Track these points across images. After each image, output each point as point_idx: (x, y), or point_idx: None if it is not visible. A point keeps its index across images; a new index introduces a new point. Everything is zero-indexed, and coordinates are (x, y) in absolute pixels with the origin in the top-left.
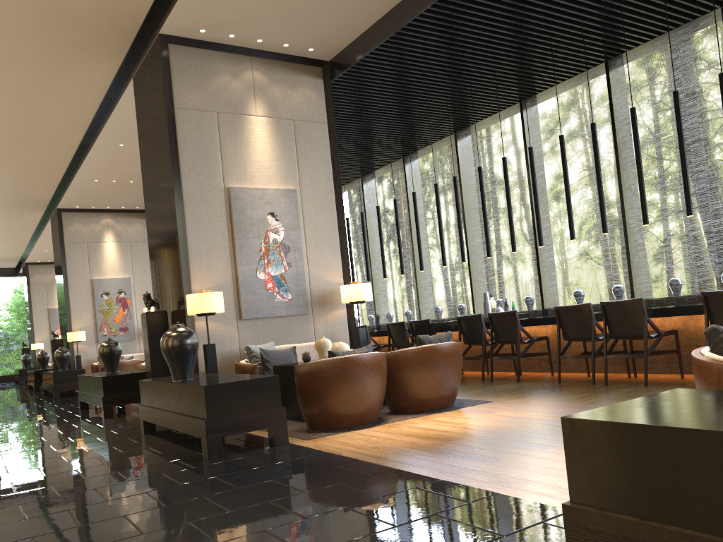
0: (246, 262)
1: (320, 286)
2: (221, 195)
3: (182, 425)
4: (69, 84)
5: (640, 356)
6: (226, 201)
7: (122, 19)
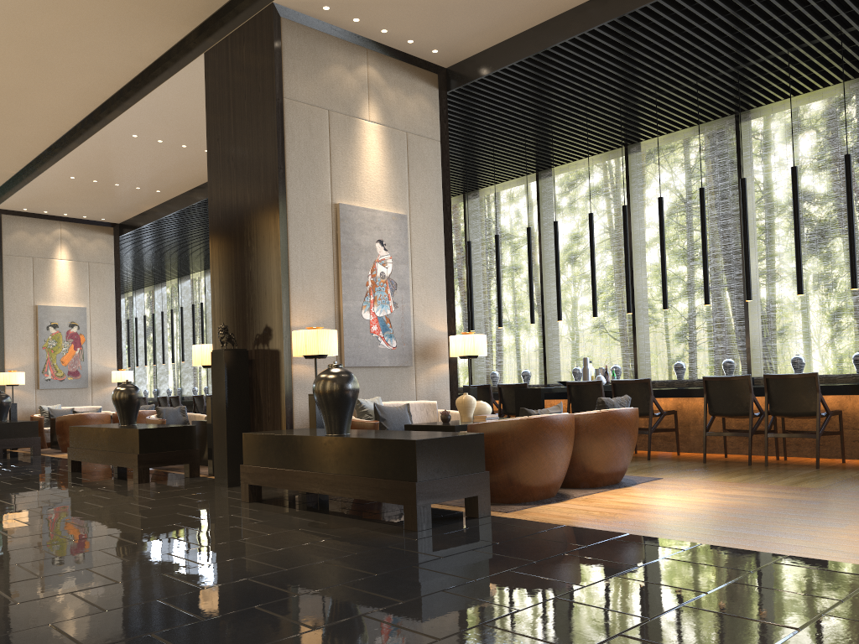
0: (351, 297)
1: (424, 334)
2: (328, 212)
3: (355, 490)
4: (107, 48)
5: (810, 436)
6: (333, 220)
7: None
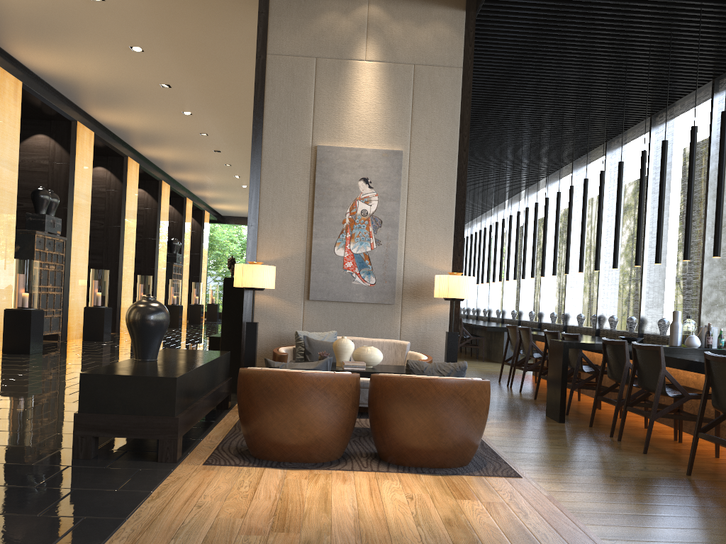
0: (323, 235)
1: (417, 272)
2: (306, 155)
3: None
4: (235, 38)
5: None
6: (312, 162)
7: None
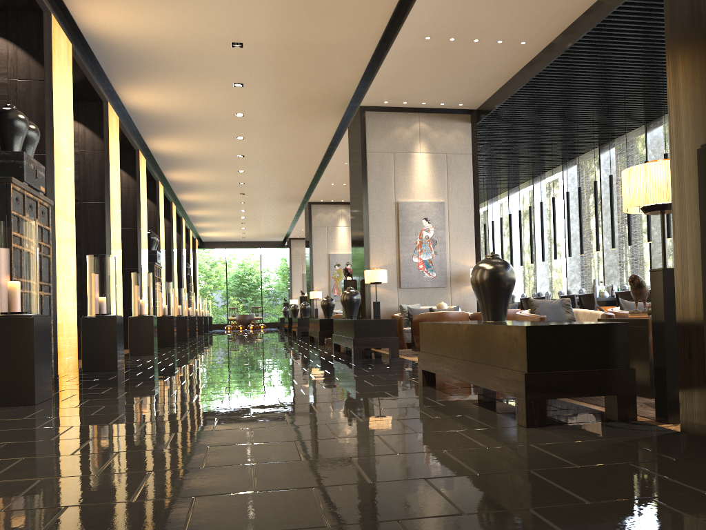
0: (405, 251)
1: (457, 268)
2: (392, 207)
3: (346, 342)
4: (312, 130)
5: None
6: (396, 211)
7: (339, 98)
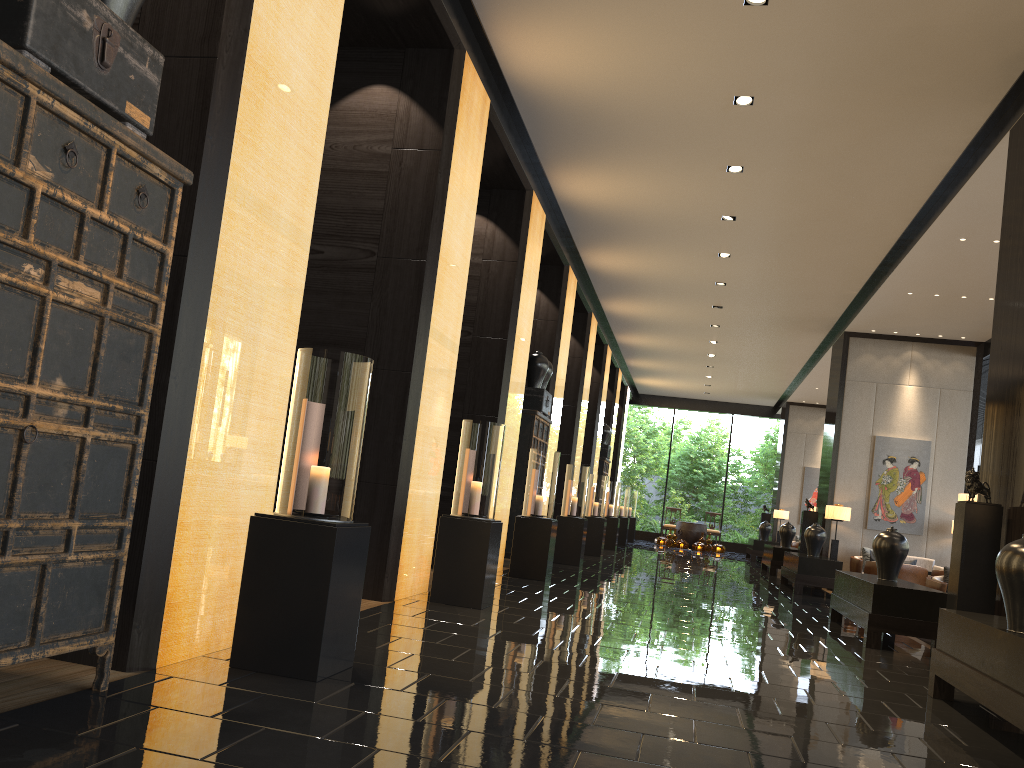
0: None
1: None
2: None
3: (1014, 712)
4: (904, 149)
5: None
6: None
7: (1014, 35)
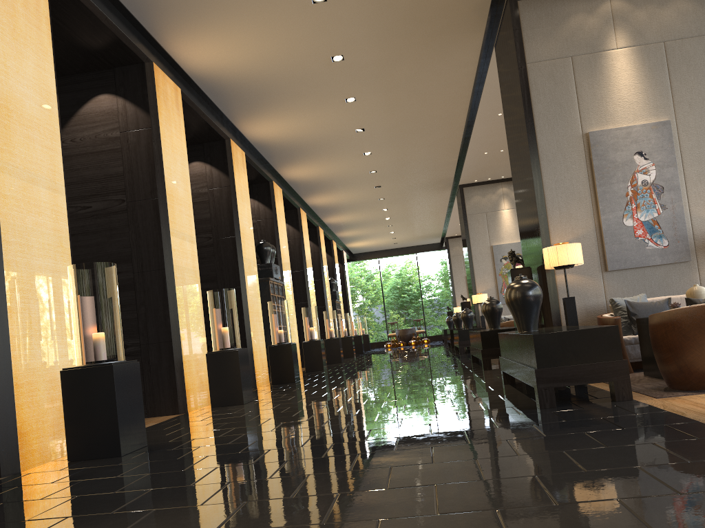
0: (609, 210)
1: None
2: (579, 143)
3: (522, 375)
4: (444, 68)
5: None
6: (585, 148)
7: None
